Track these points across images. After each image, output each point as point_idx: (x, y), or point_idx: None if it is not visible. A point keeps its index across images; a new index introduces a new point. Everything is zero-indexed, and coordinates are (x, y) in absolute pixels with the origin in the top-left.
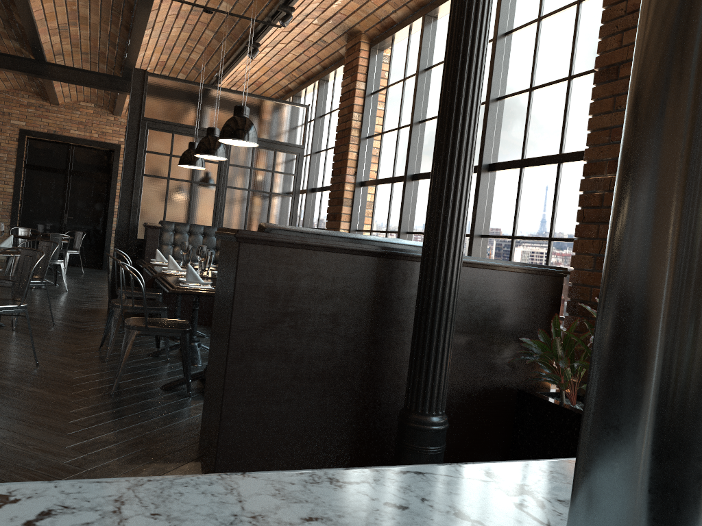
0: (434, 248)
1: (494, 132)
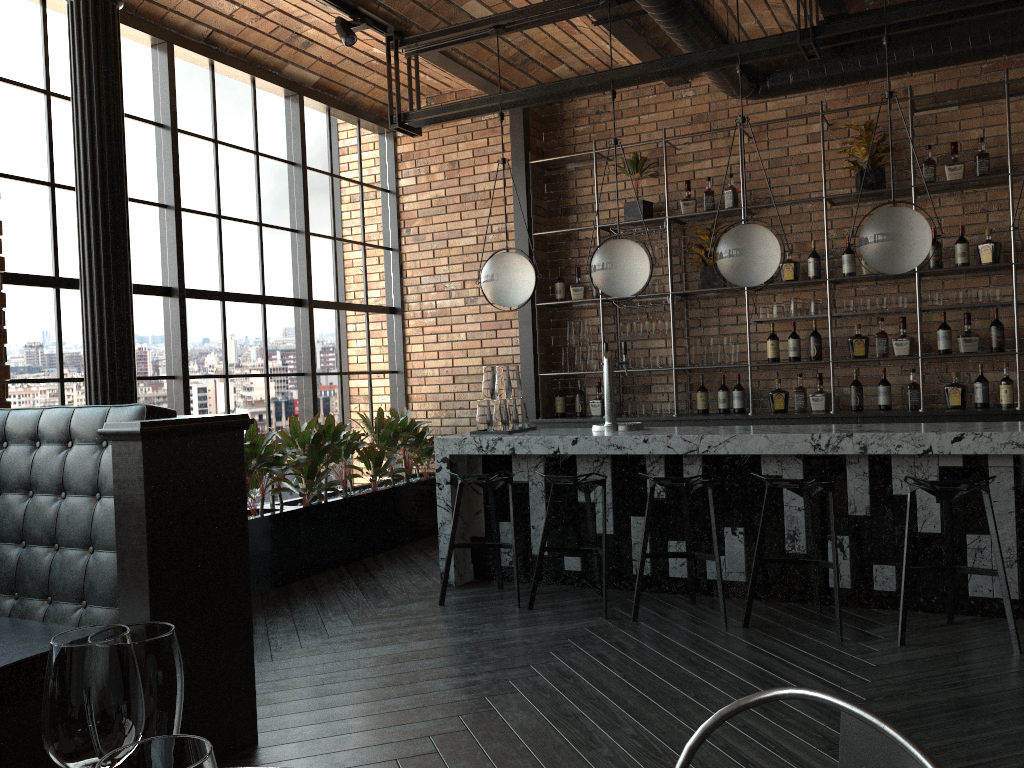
0: None
1: None
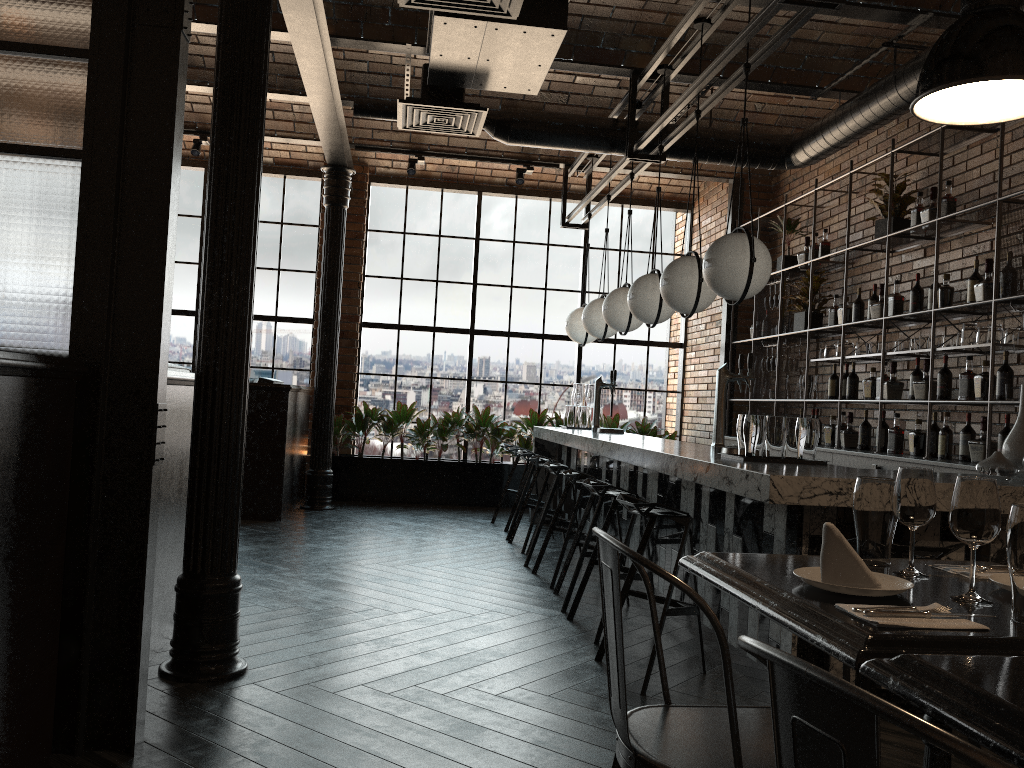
0: (330, 386)
1: None
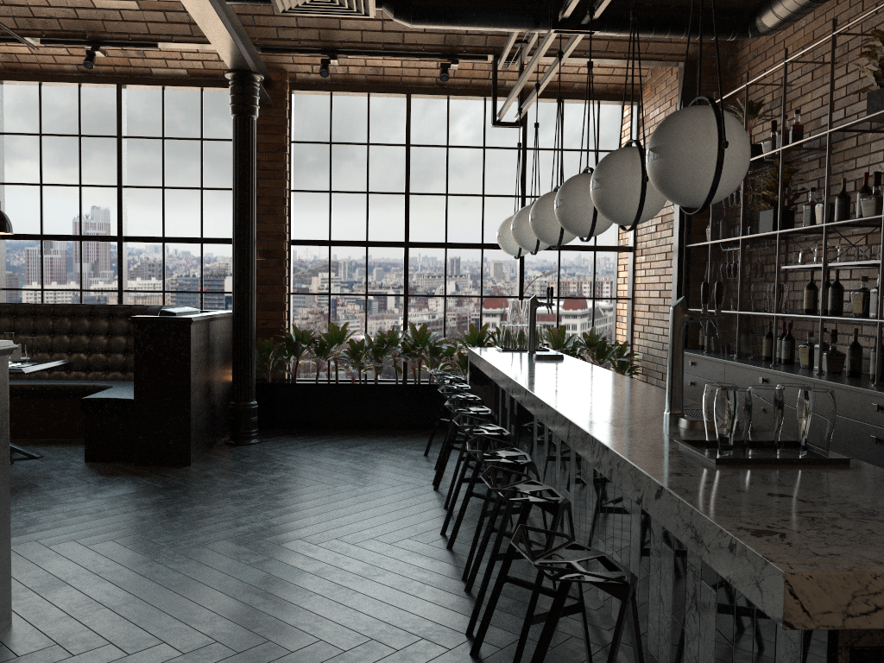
0: (248, 312)
1: (125, 212)
